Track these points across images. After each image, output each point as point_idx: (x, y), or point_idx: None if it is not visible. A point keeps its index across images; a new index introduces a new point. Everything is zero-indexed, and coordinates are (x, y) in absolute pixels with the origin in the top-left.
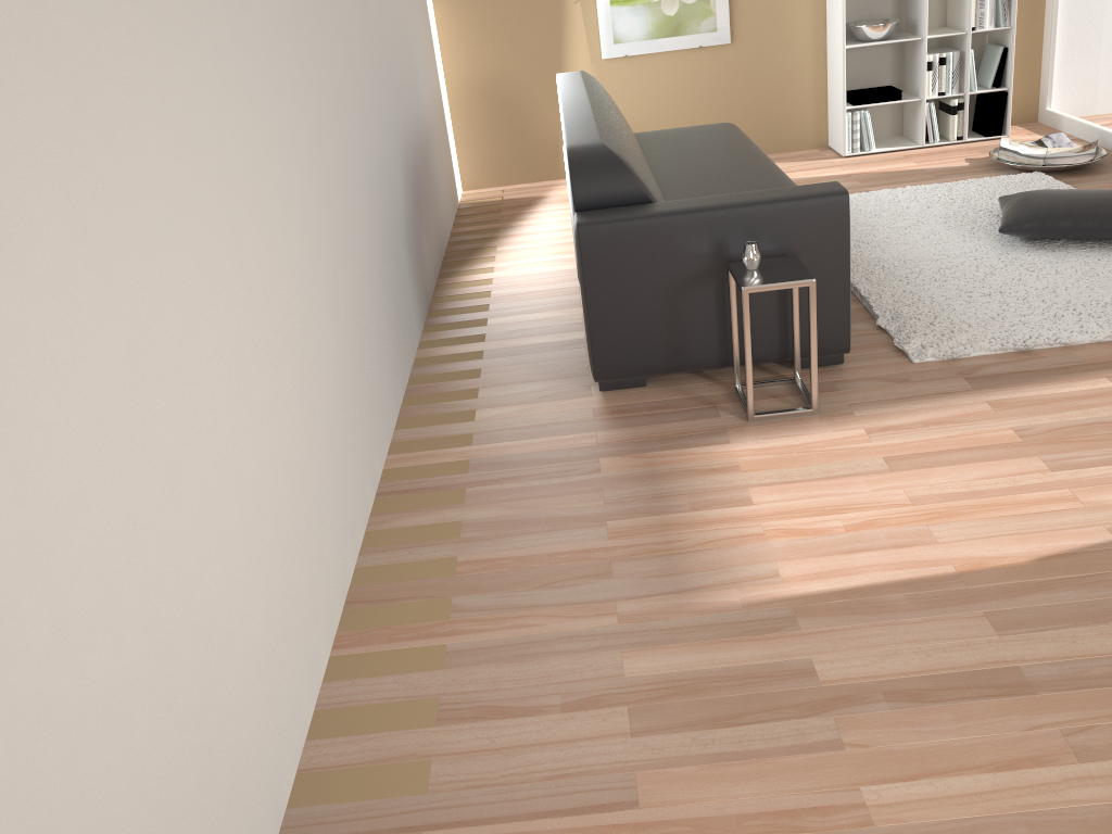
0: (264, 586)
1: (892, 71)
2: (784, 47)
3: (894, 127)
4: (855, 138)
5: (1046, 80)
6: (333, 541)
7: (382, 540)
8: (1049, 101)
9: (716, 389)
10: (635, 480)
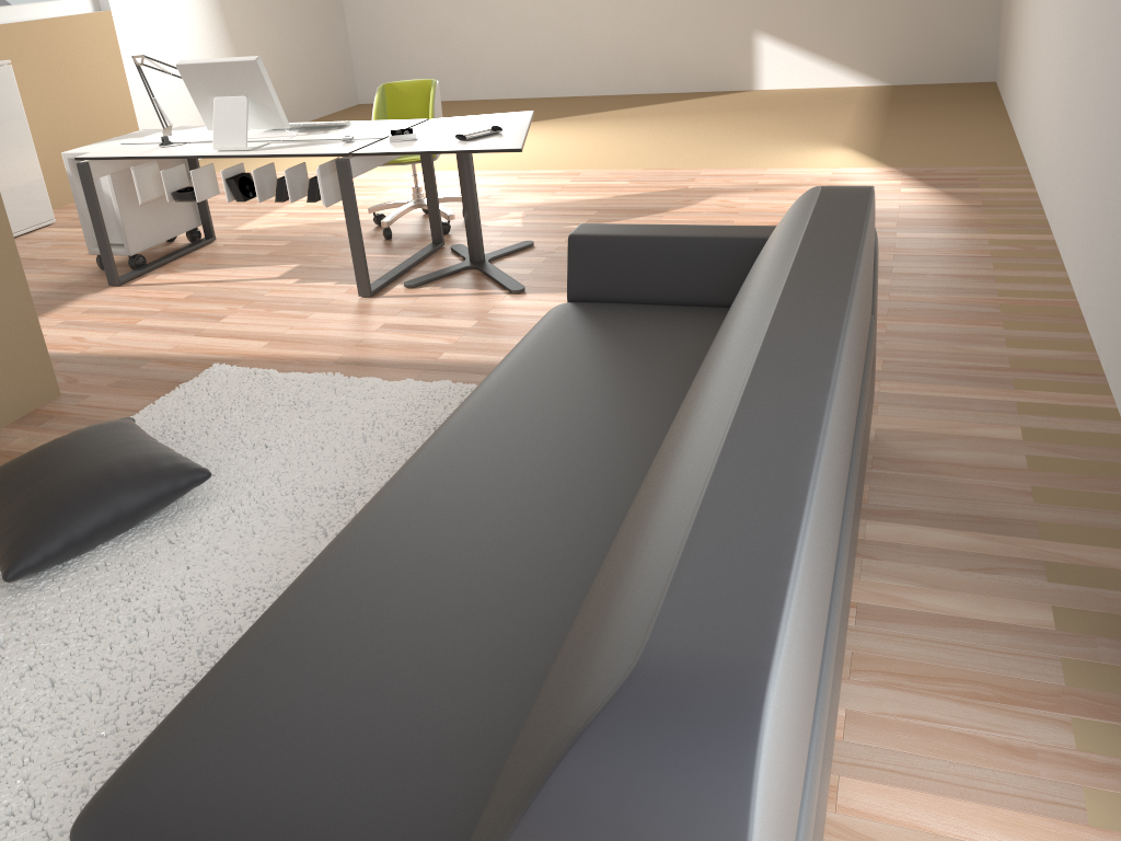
0: (1078, 185)
1: None
2: None
3: None
4: None
5: None
6: (1089, 278)
7: (1075, 345)
8: None
9: None
10: None
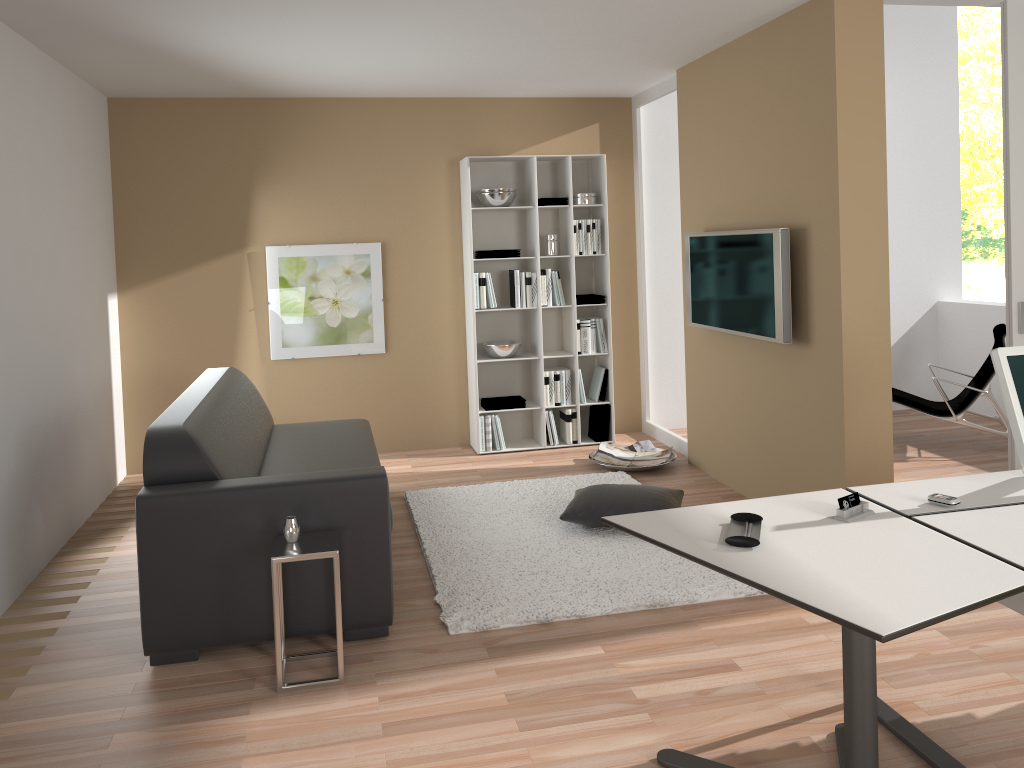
0: None
1: (521, 383)
2: (431, 358)
3: (525, 430)
4: (487, 438)
5: (644, 397)
6: None
7: None
8: (648, 414)
9: (263, 661)
10: (138, 754)
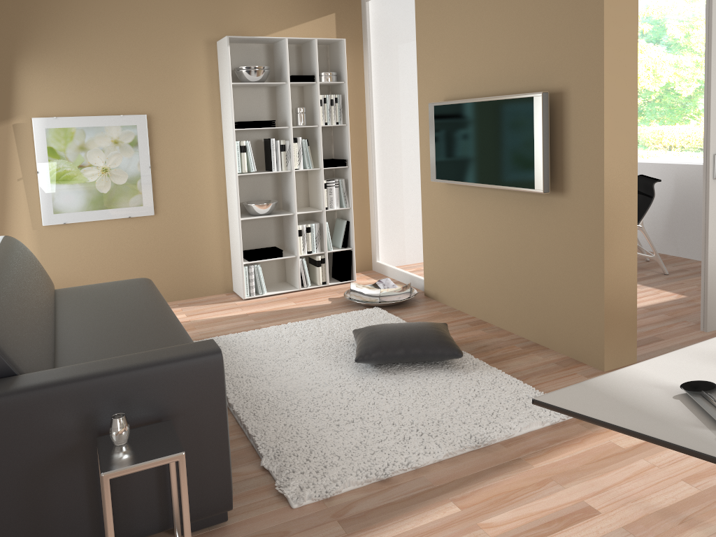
0: None
1: (275, 236)
2: (197, 218)
3: (280, 276)
4: (251, 285)
5: (375, 242)
6: None
7: None
8: (378, 256)
9: None
10: None
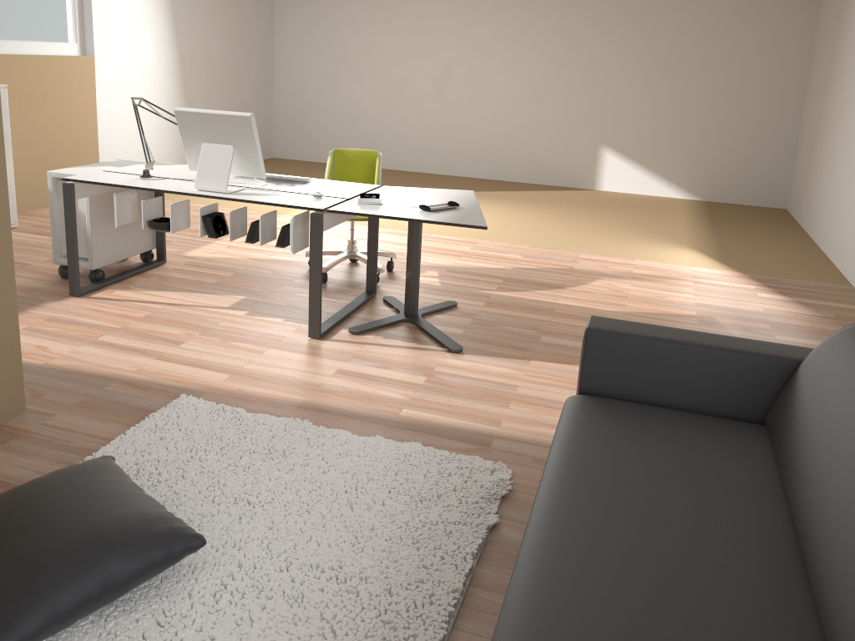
0: None
1: None
2: None
3: None
4: None
5: None
6: None
7: None
8: None
9: None
10: None
